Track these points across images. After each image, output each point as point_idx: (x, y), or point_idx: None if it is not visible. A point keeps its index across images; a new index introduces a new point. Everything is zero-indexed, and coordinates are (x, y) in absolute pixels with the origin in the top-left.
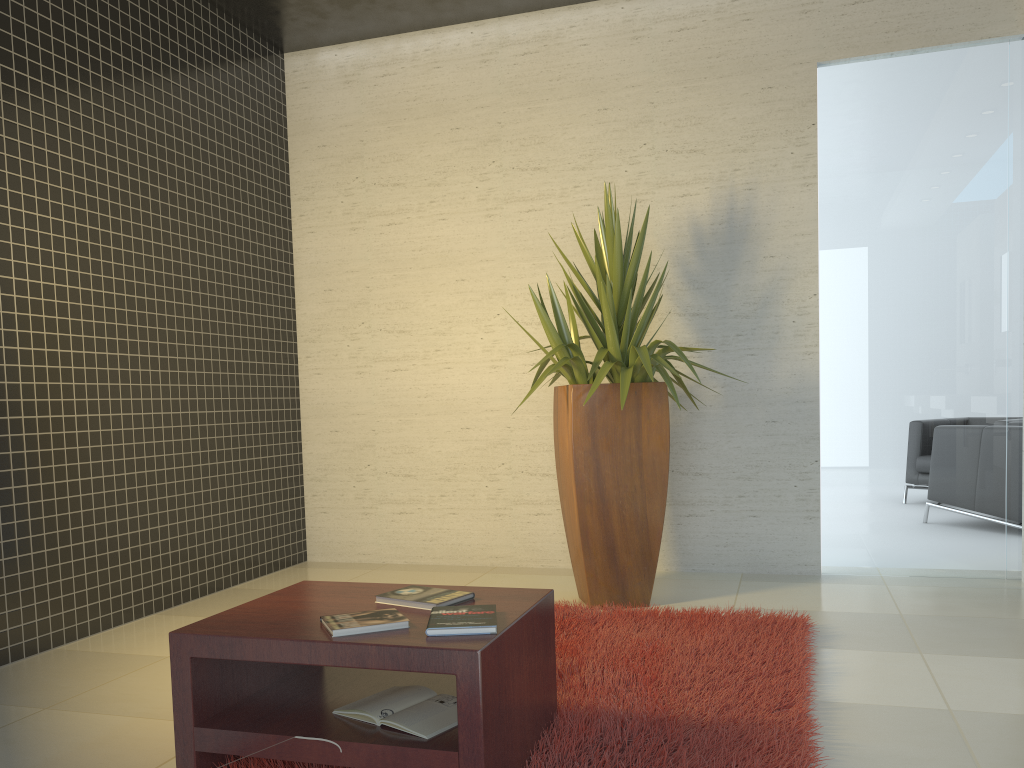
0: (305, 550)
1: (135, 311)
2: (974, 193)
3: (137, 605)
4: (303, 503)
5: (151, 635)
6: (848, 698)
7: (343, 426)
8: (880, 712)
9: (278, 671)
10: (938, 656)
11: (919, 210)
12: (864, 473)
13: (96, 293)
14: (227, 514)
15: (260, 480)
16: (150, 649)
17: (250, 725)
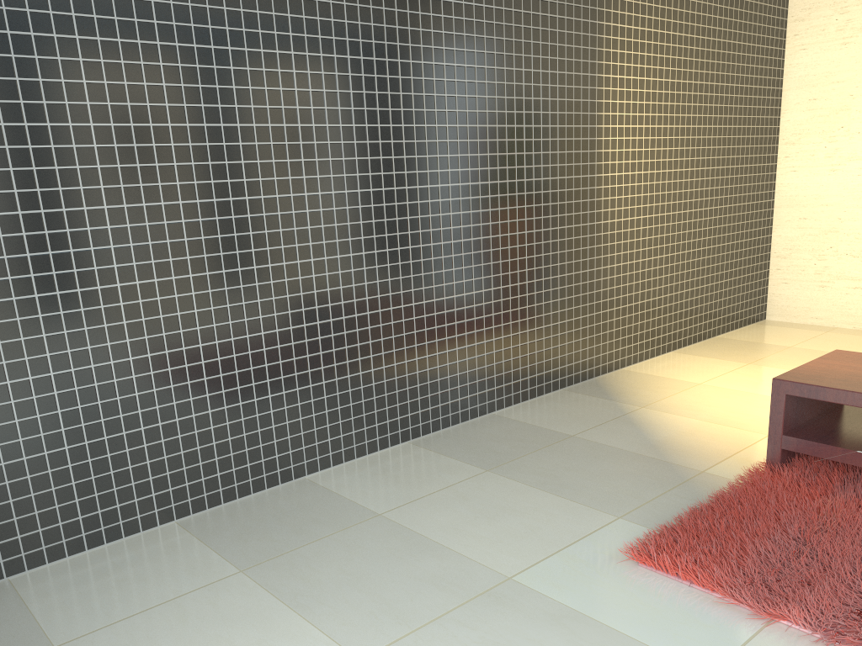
0: (765, 311)
1: (678, 137)
2: None
3: (663, 345)
4: (767, 275)
5: (678, 367)
6: None
7: (811, 215)
8: None
9: (821, 408)
10: None
11: None
12: None
13: (658, 128)
14: (718, 283)
15: (741, 258)
16: (684, 377)
17: (819, 439)
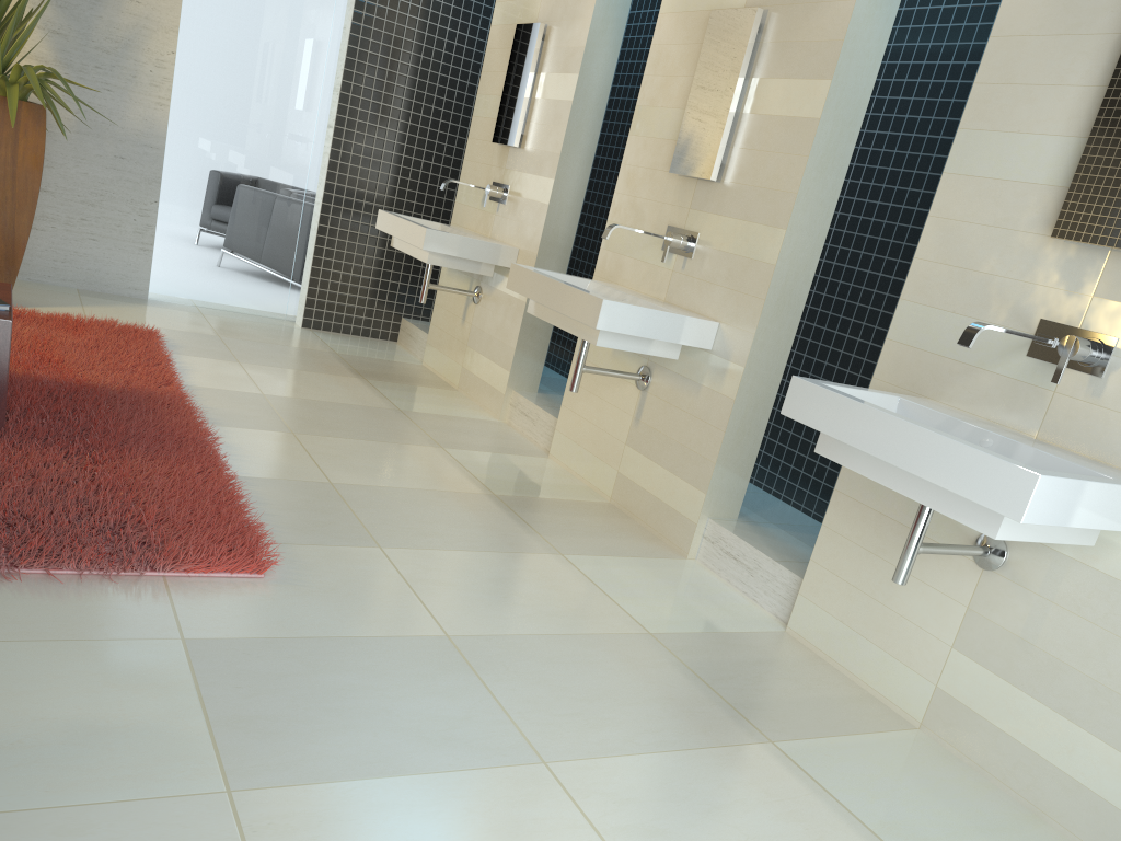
0: None
1: None
2: (310, 12)
3: None
4: None
5: None
6: (200, 384)
7: None
8: (223, 393)
9: None
10: (250, 365)
11: (268, 9)
12: (194, 220)
13: None
14: None
15: None
16: None
17: None
